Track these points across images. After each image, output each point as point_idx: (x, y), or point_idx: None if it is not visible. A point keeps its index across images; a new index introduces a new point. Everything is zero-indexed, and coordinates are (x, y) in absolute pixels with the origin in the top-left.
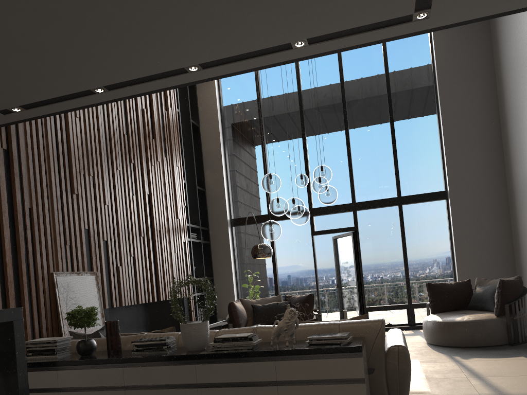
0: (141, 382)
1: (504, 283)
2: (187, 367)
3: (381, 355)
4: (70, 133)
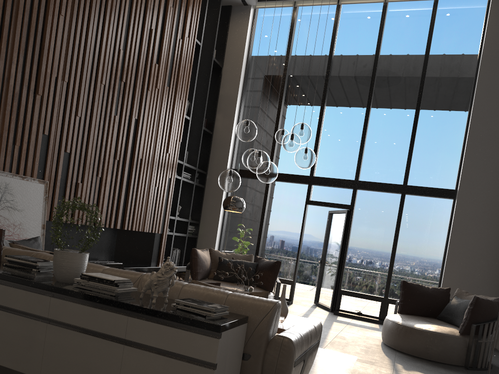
0: None
1: (477, 301)
2: (42, 298)
3: (261, 342)
4: (48, 29)
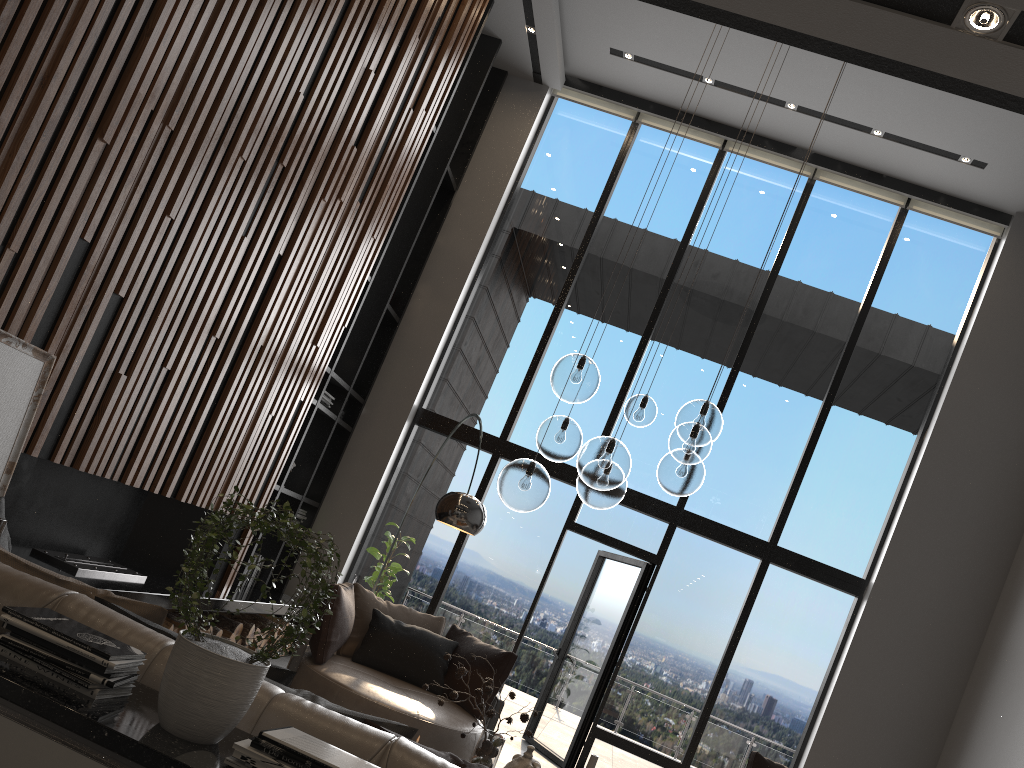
0: None
1: None
2: None
3: None
4: None
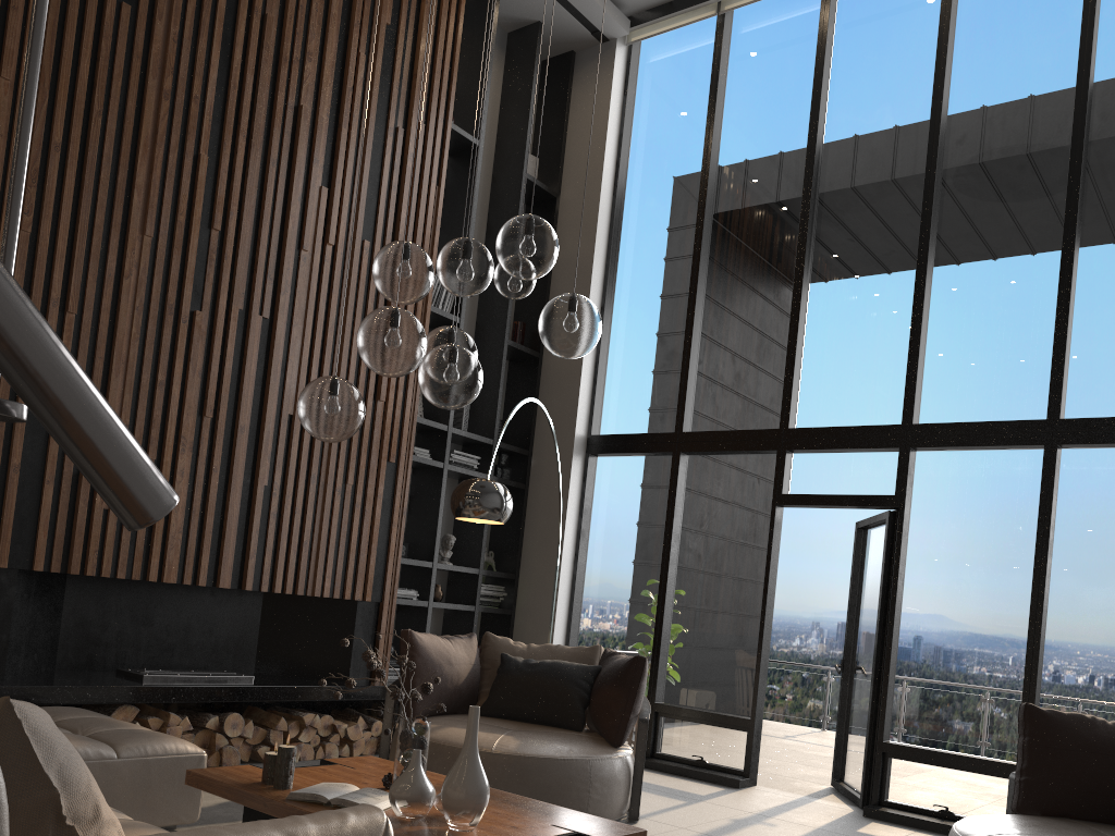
0: None
1: None
2: None
3: None
4: None
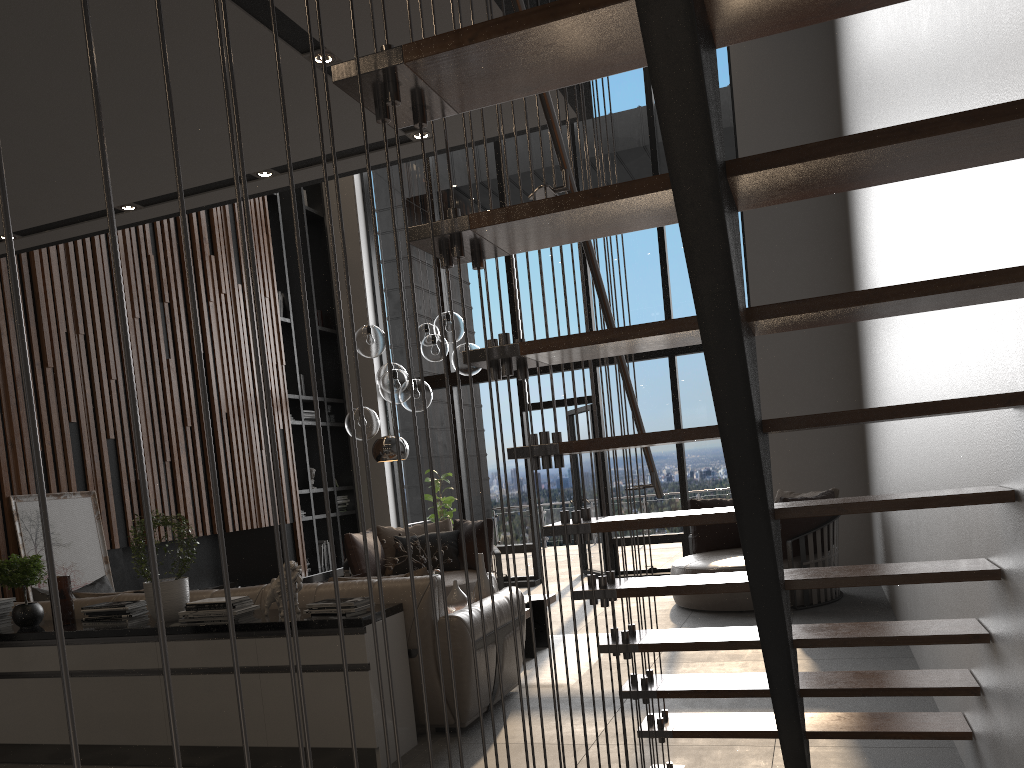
0: (89, 666)
1: None
2: (145, 646)
3: (426, 629)
4: (37, 268)
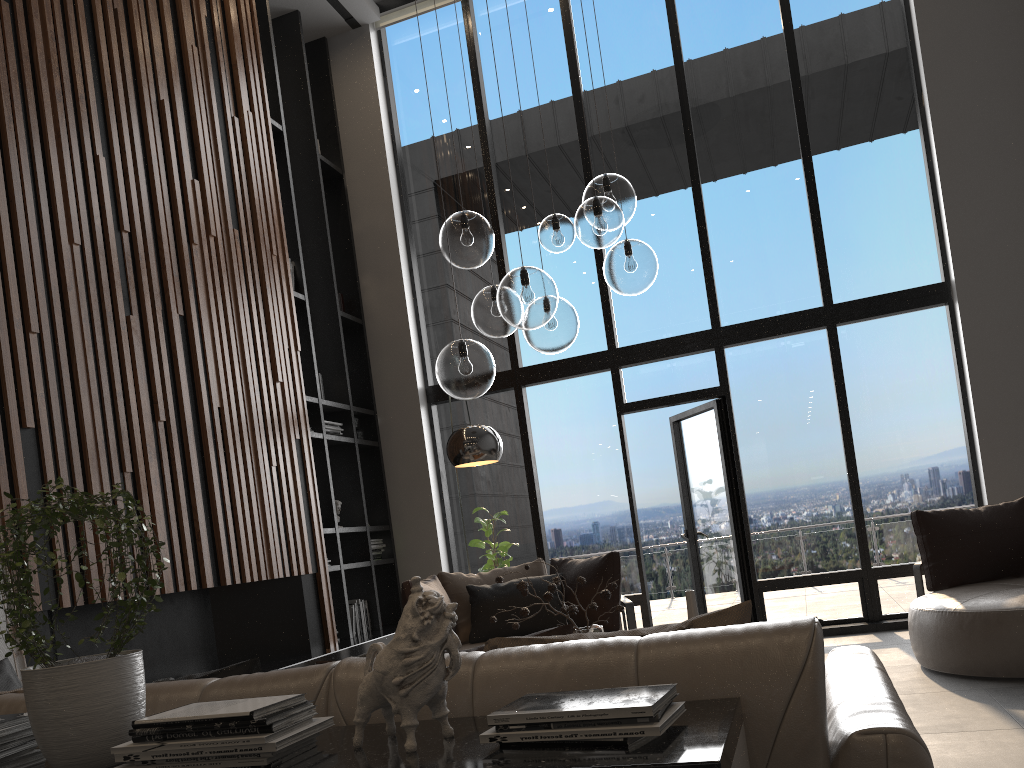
0: None
1: None
2: None
3: None
4: None
